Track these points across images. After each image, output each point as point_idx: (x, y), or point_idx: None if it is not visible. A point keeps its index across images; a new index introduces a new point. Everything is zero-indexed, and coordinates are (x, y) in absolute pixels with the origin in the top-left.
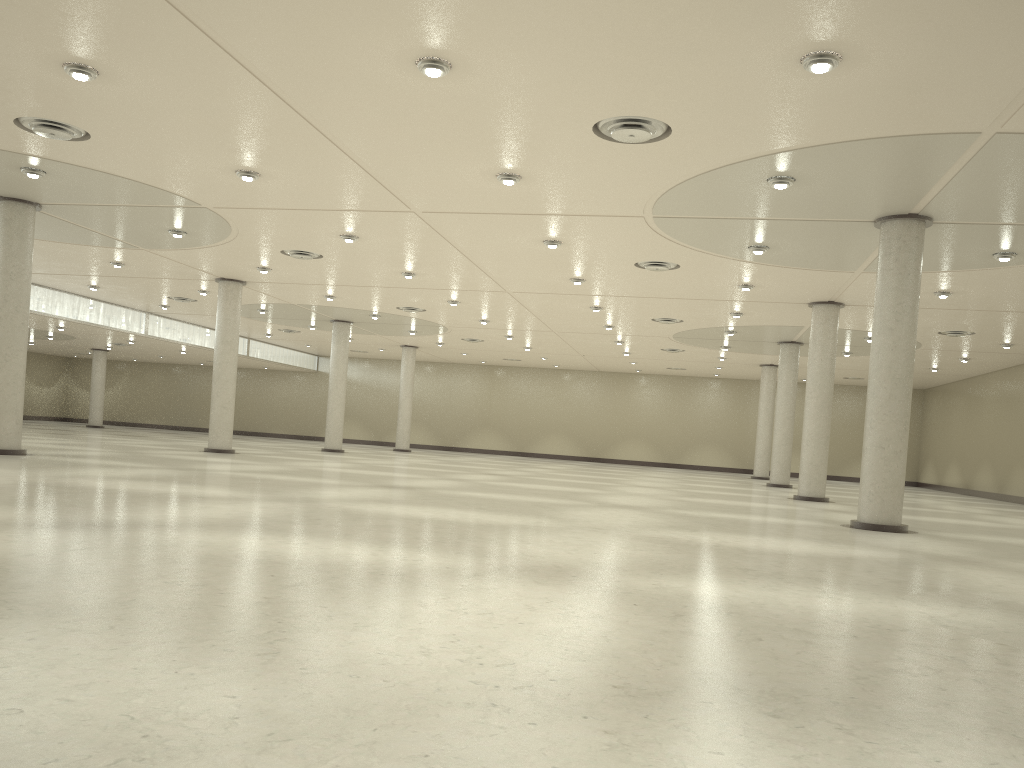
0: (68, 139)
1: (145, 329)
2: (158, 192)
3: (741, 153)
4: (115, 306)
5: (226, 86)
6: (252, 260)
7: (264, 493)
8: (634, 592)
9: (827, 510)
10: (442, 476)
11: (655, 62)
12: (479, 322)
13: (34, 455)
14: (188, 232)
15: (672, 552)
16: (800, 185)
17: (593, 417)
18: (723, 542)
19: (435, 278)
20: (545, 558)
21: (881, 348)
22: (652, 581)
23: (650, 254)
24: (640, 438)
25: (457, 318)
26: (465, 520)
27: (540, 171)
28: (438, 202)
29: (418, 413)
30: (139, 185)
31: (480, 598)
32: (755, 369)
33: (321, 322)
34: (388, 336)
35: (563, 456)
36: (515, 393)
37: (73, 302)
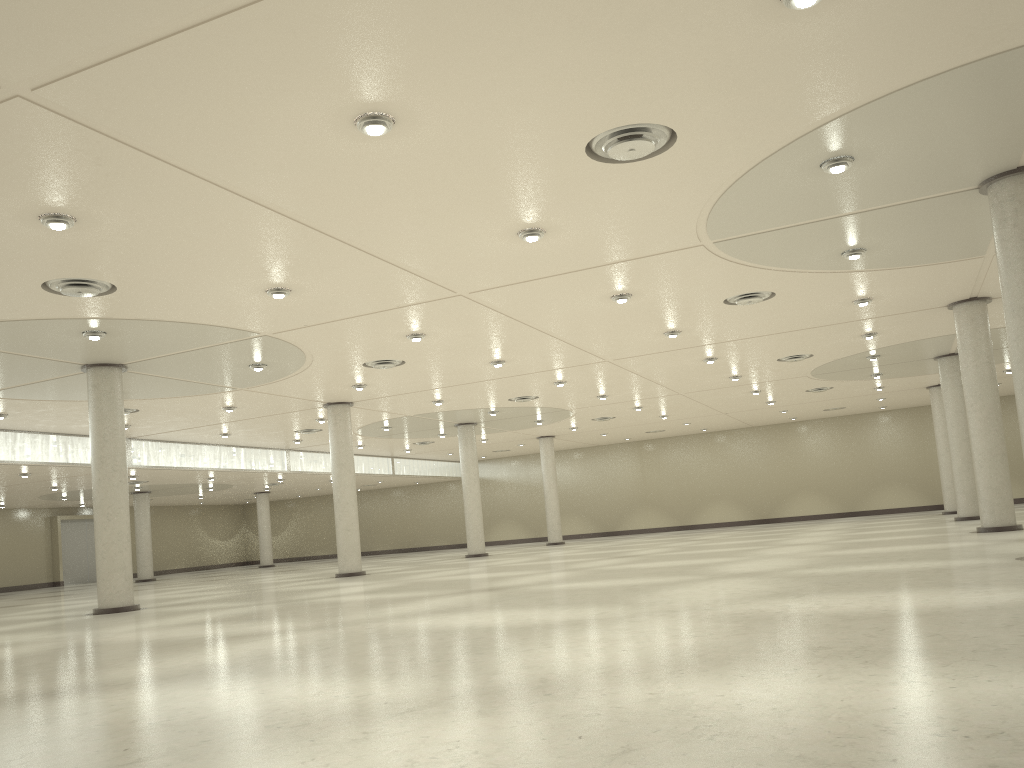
0: (96, 294)
1: (287, 466)
2: (213, 329)
3: (771, 140)
4: (255, 449)
5: (195, 202)
6: (343, 379)
7: (318, 620)
8: (605, 712)
9: (1012, 540)
10: (561, 567)
11: (608, 51)
12: (598, 398)
13: (146, 608)
14: (267, 363)
15: (736, 634)
16: (863, 163)
17: (755, 476)
18: (825, 608)
19: (526, 361)
20: (543, 668)
21: (1019, 333)
22: (655, 688)
23: (734, 286)
24: (811, 490)
25: (574, 399)
26: (510, 623)
27: (560, 218)
28: (478, 278)
29: (572, 502)
30: (192, 326)
31: (357, 754)
32: (923, 393)
33: (447, 428)
34: (519, 430)
35: (730, 523)
36: (667, 465)
37: (214, 452)
